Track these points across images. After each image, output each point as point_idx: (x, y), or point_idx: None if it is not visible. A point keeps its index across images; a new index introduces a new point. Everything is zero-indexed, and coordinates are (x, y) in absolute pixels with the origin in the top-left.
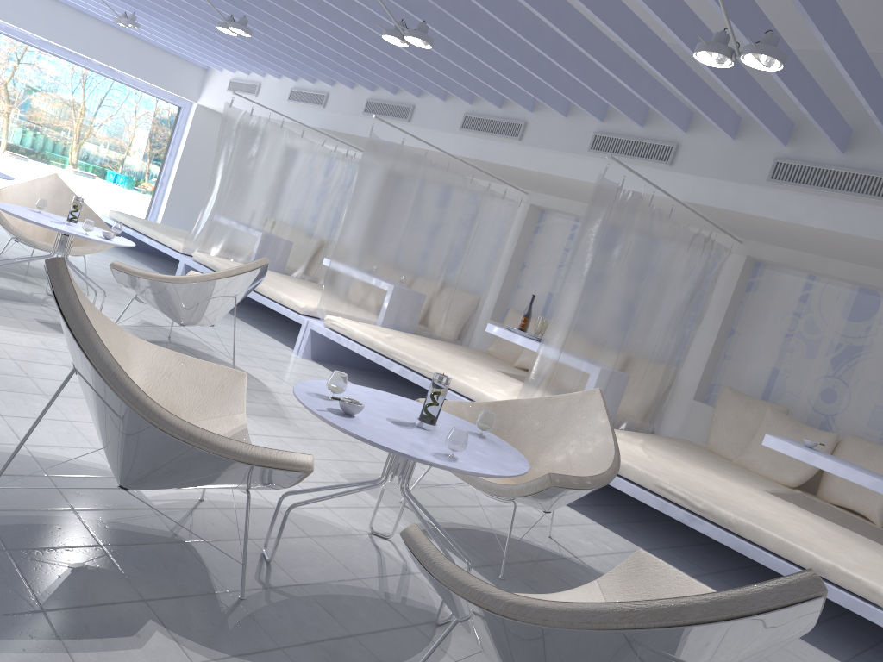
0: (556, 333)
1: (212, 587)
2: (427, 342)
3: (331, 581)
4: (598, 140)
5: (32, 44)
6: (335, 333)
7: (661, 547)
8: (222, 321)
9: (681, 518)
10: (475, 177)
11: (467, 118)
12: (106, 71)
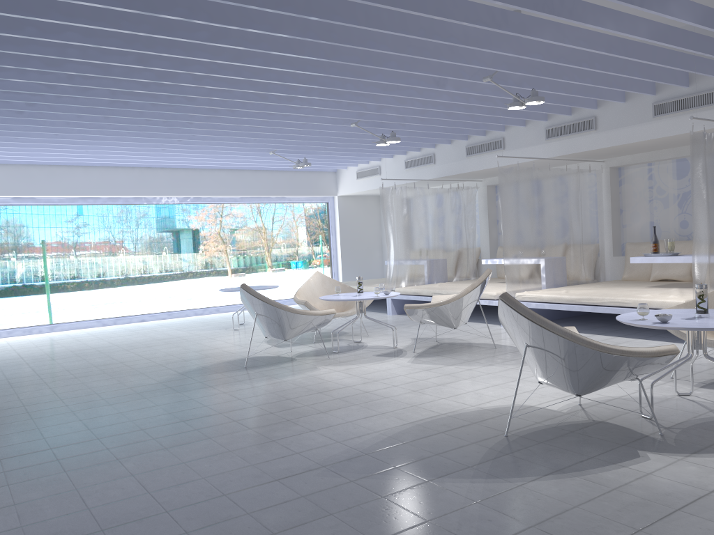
0: (701, 243)
1: (642, 434)
2: (586, 287)
3: (690, 418)
4: (658, 108)
5: (237, 202)
6: (528, 302)
7: None
8: None
9: None
10: (558, 165)
11: (548, 130)
12: (280, 199)
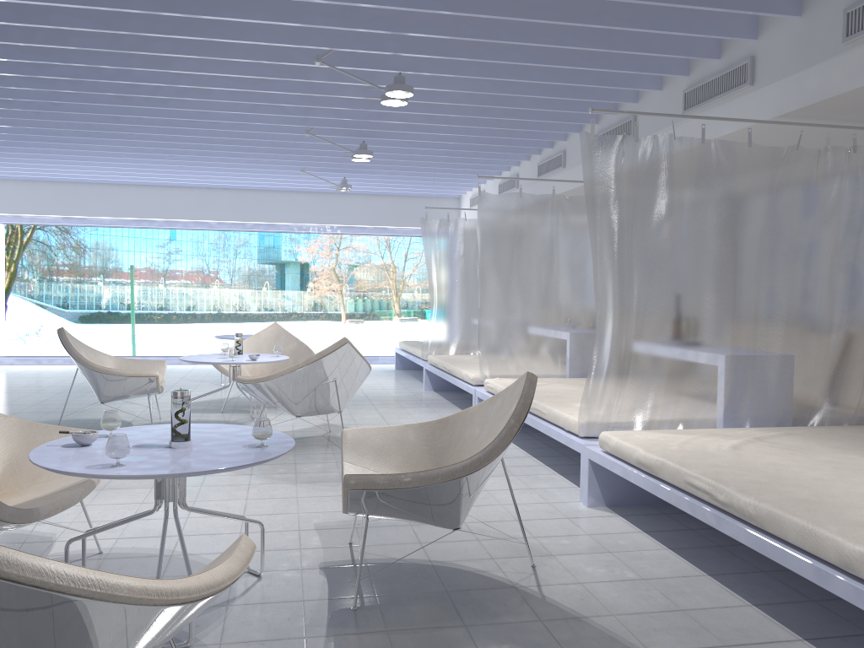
0: (607, 326)
1: None
2: None
3: None
4: (688, 97)
5: (321, 232)
6: (488, 394)
7: (756, 571)
8: (428, 410)
9: (709, 520)
10: None
11: None
12: (380, 231)
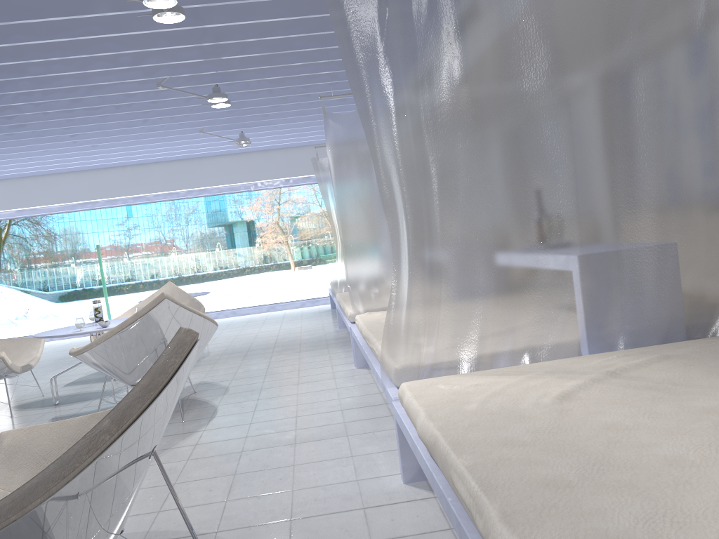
0: (403, 239)
1: None
2: None
3: None
4: None
5: (250, 189)
6: (356, 332)
7: None
8: (323, 352)
9: None
10: None
11: None
12: (304, 180)
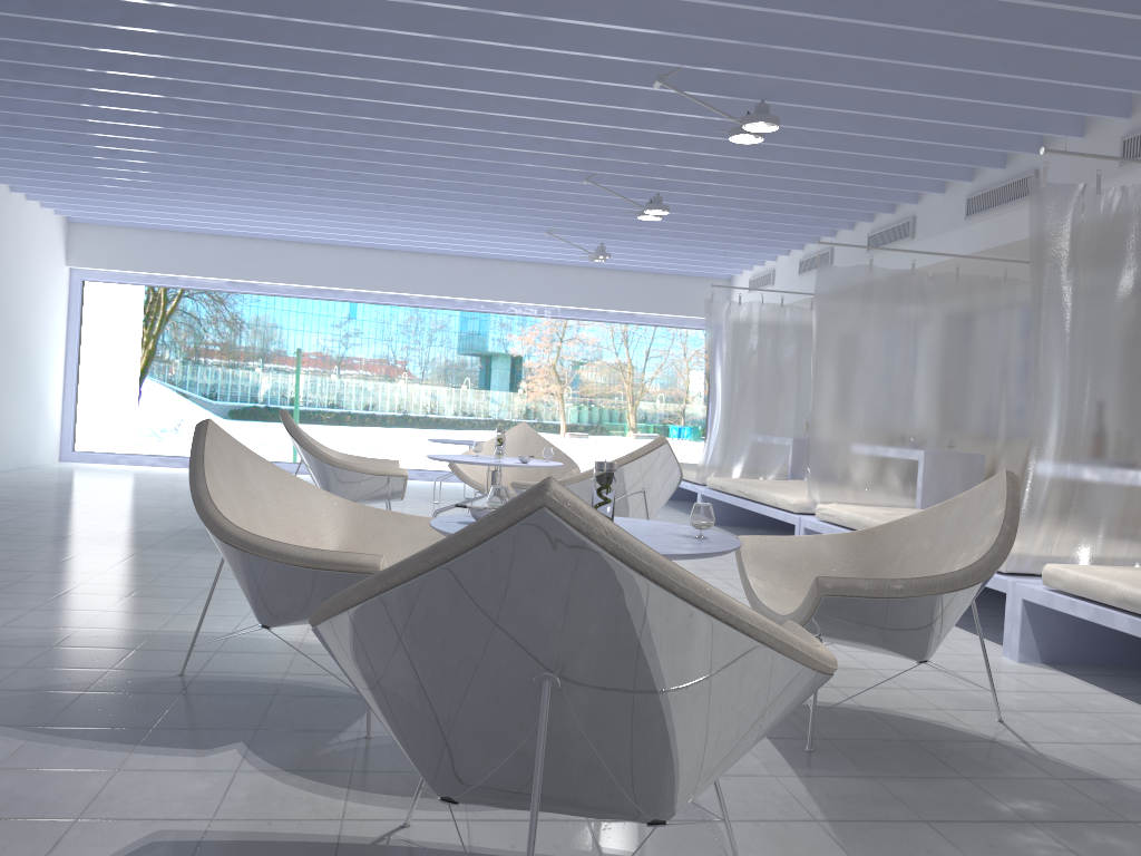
0: (1050, 430)
1: (346, 727)
2: None
3: None
4: (1130, 146)
5: (550, 315)
6: (824, 523)
7: None
8: None
9: None
10: None
11: (970, 200)
12: (625, 317)
